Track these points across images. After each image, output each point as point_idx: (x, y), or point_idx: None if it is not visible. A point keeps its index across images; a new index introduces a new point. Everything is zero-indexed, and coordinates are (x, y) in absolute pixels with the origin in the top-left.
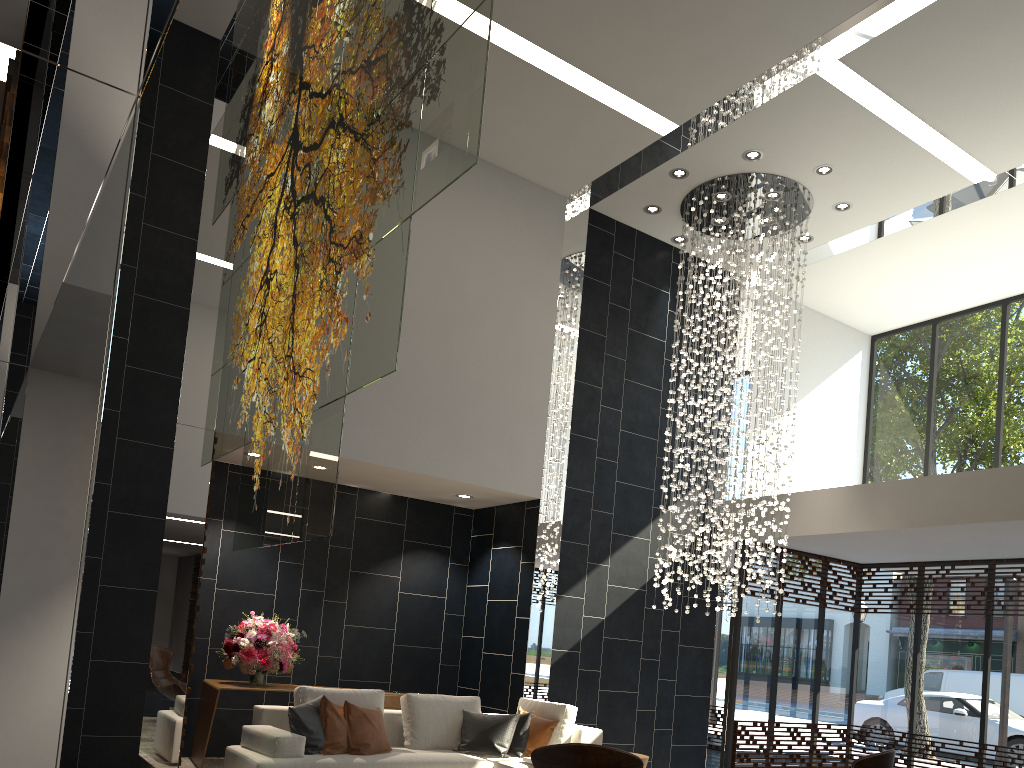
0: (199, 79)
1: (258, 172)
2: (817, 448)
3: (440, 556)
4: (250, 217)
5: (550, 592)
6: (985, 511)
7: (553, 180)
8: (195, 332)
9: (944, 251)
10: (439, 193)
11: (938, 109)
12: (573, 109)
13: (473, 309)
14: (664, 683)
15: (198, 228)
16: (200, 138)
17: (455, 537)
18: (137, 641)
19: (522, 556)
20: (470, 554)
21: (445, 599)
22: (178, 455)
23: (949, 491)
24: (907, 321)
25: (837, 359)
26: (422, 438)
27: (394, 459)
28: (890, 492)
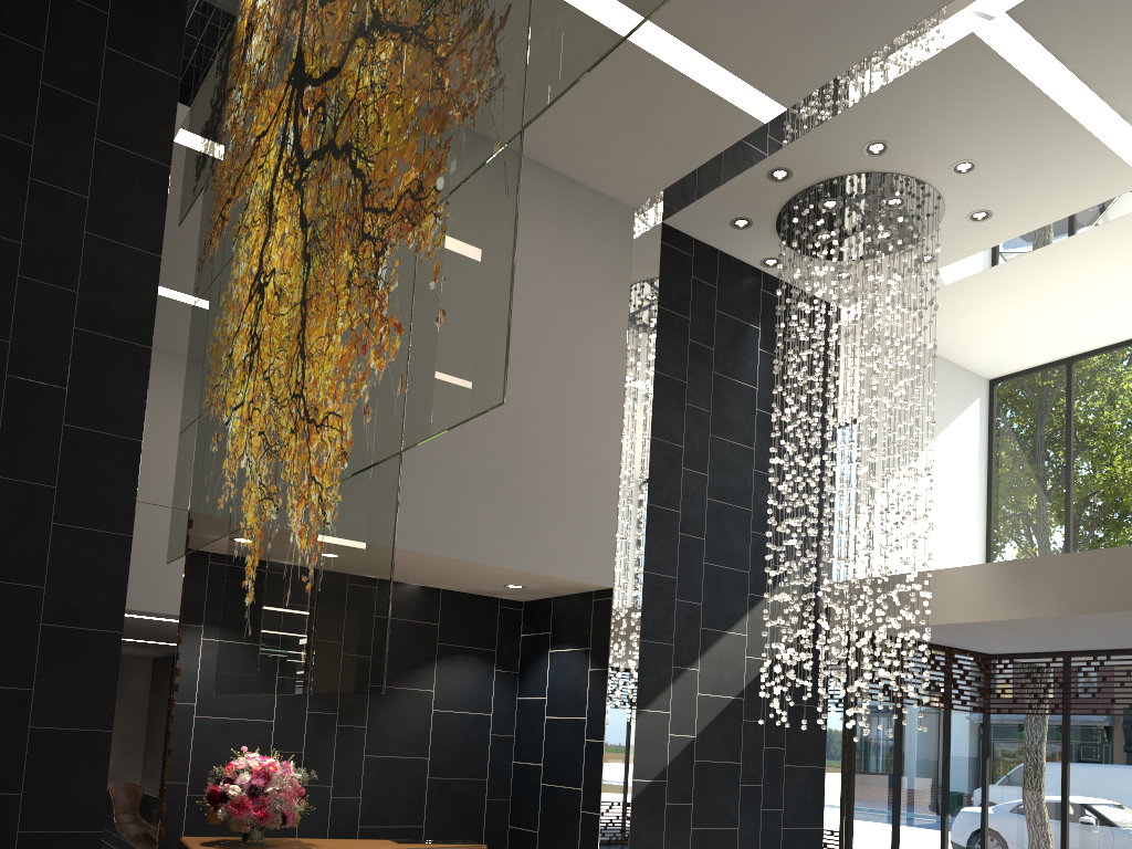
0: (160, 43)
1: (243, 136)
2: (934, 516)
3: (483, 662)
4: (232, 202)
5: (628, 707)
6: None
7: (619, 186)
8: (160, 379)
9: (1096, 272)
10: (584, 76)
11: (1123, 81)
12: (652, 87)
13: (524, 348)
14: (769, 814)
15: (162, 240)
16: (162, 121)
17: (501, 637)
18: (85, 802)
19: (591, 661)
20: (520, 658)
21: (491, 716)
22: (139, 545)
23: (1131, 568)
24: (1035, 361)
25: (953, 408)
26: (463, 514)
27: (428, 542)
28: (1050, 570)
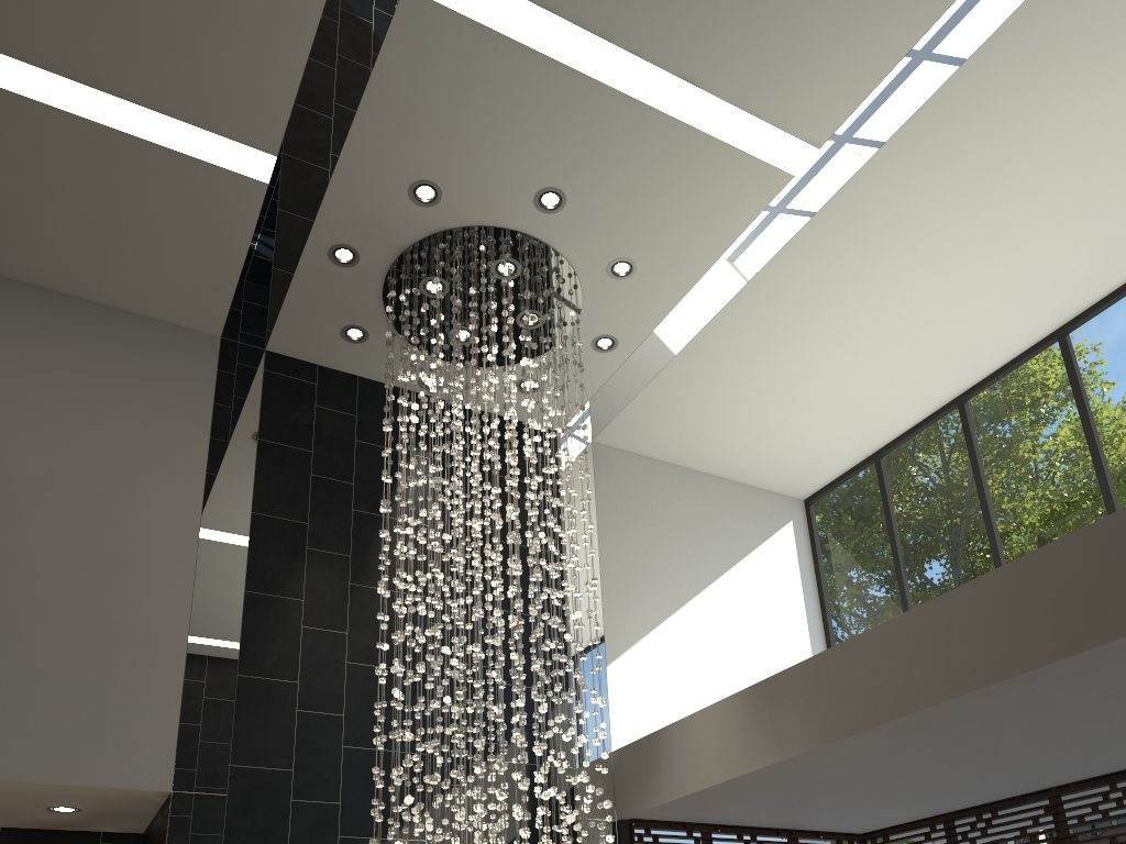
0: None
1: None
2: (742, 662)
3: None
4: None
5: None
6: (946, 678)
7: (179, 308)
8: None
9: (822, 324)
10: None
11: (648, 23)
12: (100, 158)
13: (23, 495)
14: None
15: None
16: None
17: None
18: None
19: None
20: None
21: None
22: None
23: (881, 658)
24: (840, 464)
25: (752, 533)
26: None
27: None
28: (796, 686)
